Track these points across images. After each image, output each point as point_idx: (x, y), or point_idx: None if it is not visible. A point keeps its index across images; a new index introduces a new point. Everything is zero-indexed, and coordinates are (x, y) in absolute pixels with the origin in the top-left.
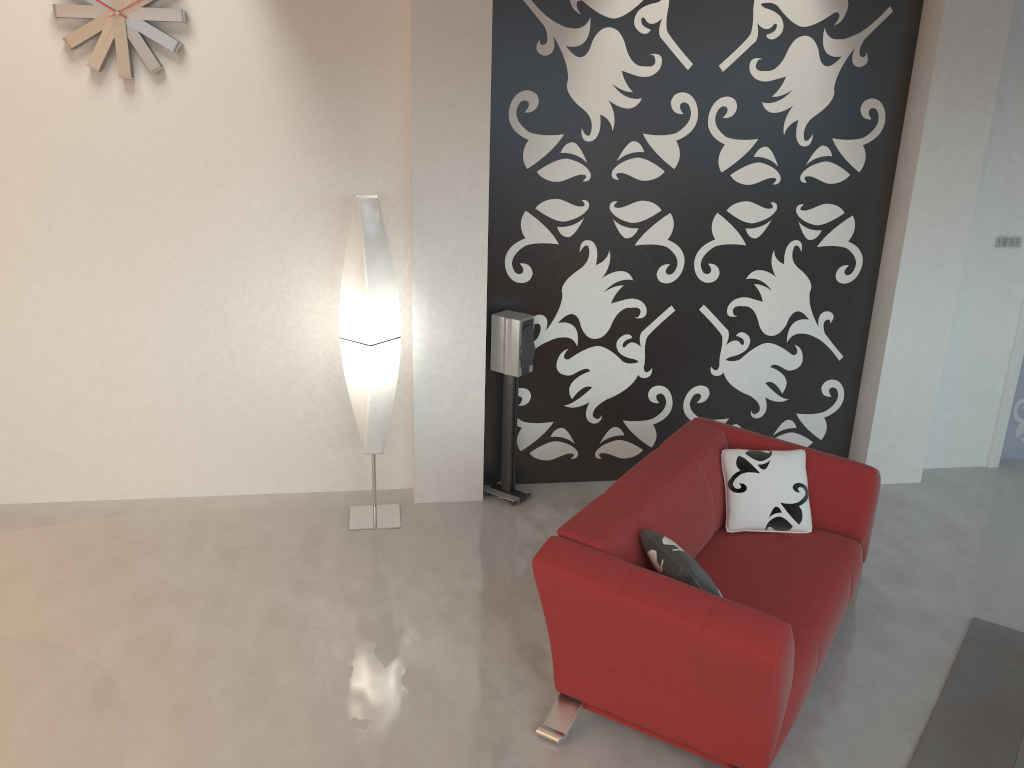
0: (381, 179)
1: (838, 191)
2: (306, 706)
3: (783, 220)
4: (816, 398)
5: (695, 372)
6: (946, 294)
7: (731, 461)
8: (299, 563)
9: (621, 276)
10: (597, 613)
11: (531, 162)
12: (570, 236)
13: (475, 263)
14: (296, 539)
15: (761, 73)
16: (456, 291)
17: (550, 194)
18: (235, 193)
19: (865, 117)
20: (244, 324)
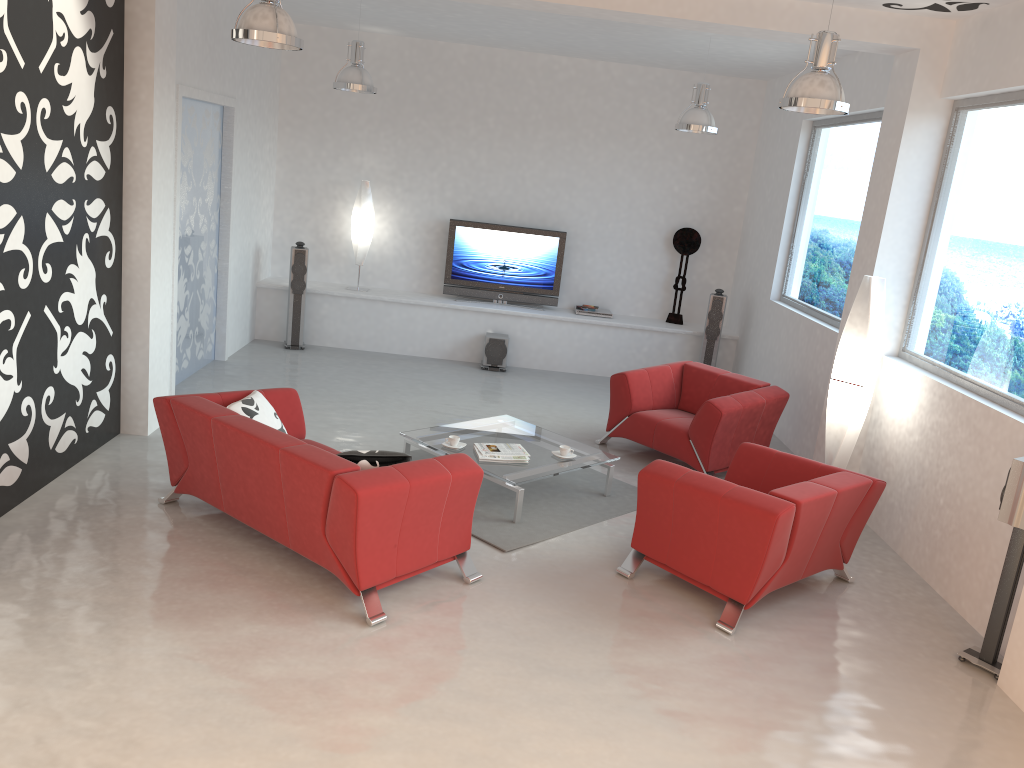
0: None
1: (102, 187)
2: (270, 735)
3: (79, 215)
4: (104, 374)
5: (46, 374)
6: (168, 266)
7: (240, 413)
8: None
9: None
10: (397, 505)
11: None
12: None
13: None
14: None
15: (61, 78)
16: None
17: None
18: None
19: (109, 122)
20: None
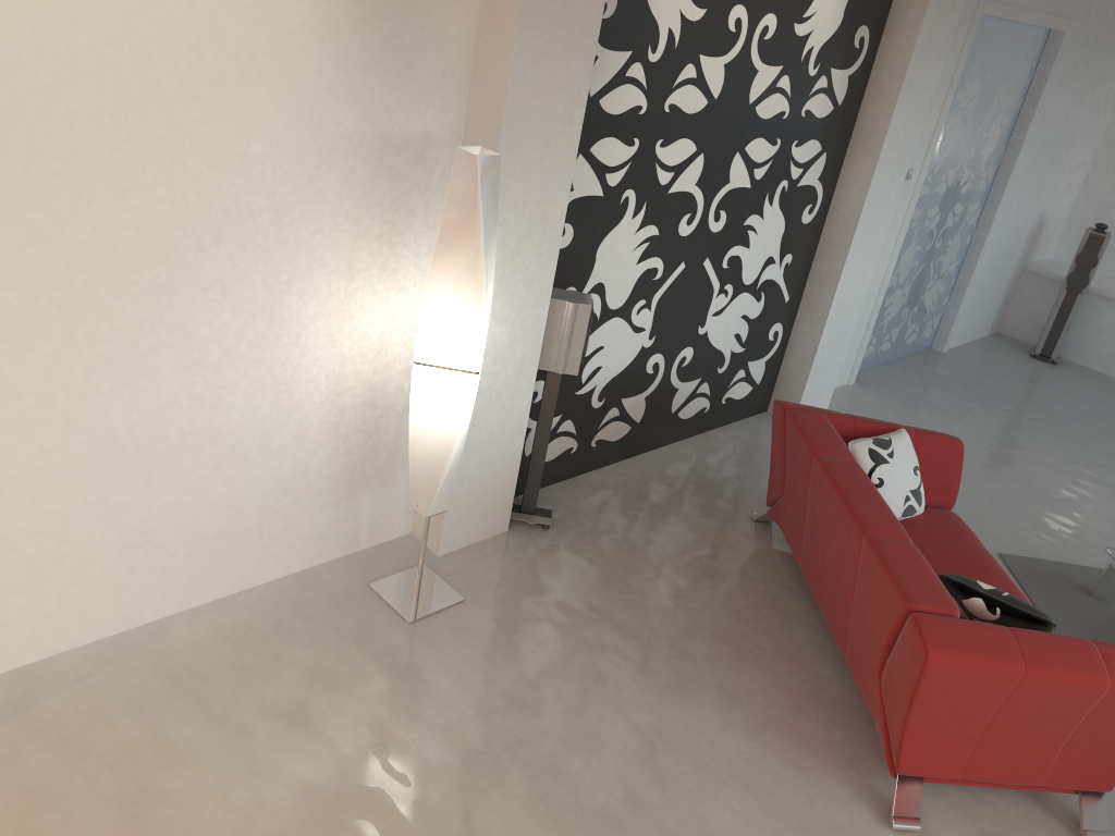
0: (432, 110)
1: (822, 126)
2: None
3: (781, 158)
4: (764, 344)
5: (687, 333)
6: (881, 232)
7: (863, 455)
8: (409, 699)
9: (650, 231)
10: (992, 690)
11: (596, 88)
12: (615, 185)
13: (550, 233)
14: (359, 661)
15: None
16: (525, 273)
17: (606, 131)
18: (225, 133)
19: (856, 46)
20: (219, 350)
